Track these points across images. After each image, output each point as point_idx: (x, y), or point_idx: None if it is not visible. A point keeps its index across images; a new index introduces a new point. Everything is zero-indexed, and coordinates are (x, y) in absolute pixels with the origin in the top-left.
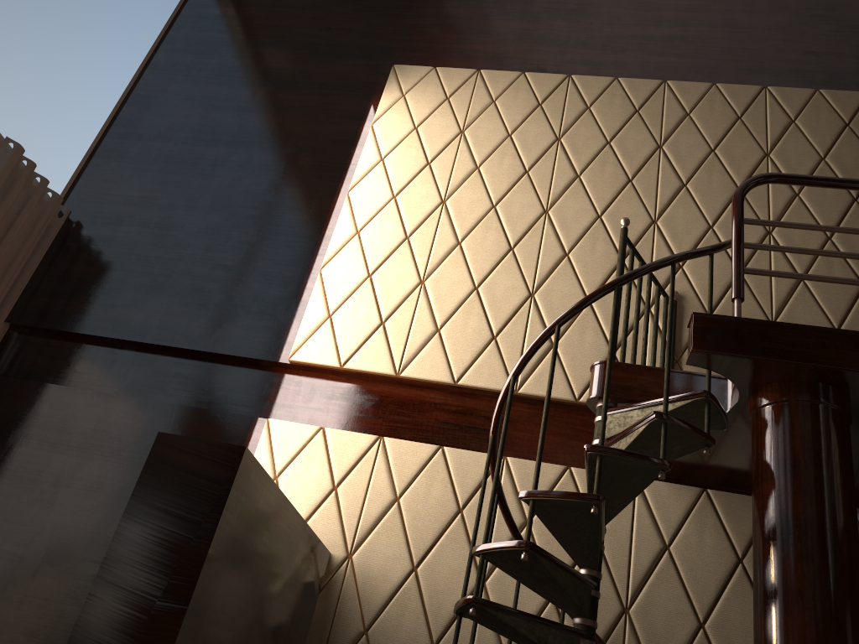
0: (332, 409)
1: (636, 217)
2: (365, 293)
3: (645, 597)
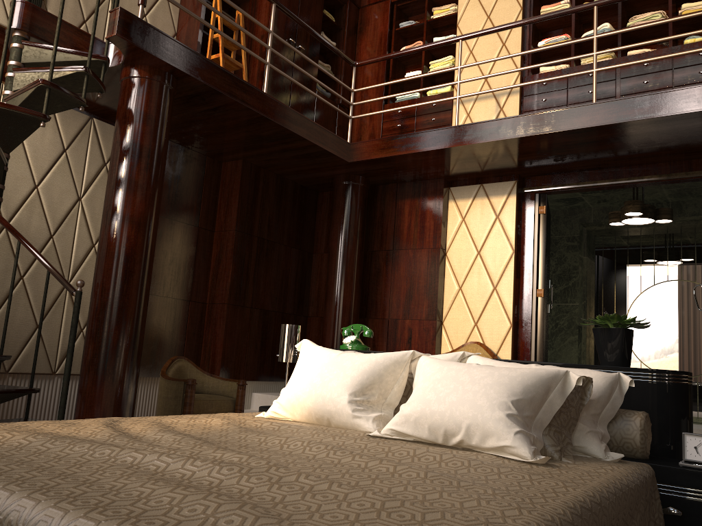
0: None
1: None
2: None
3: None
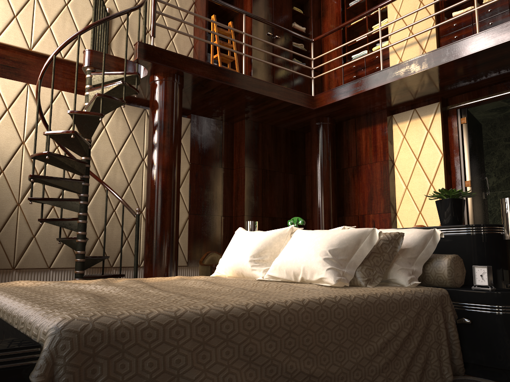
0: None
1: None
2: None
3: (96, 146)
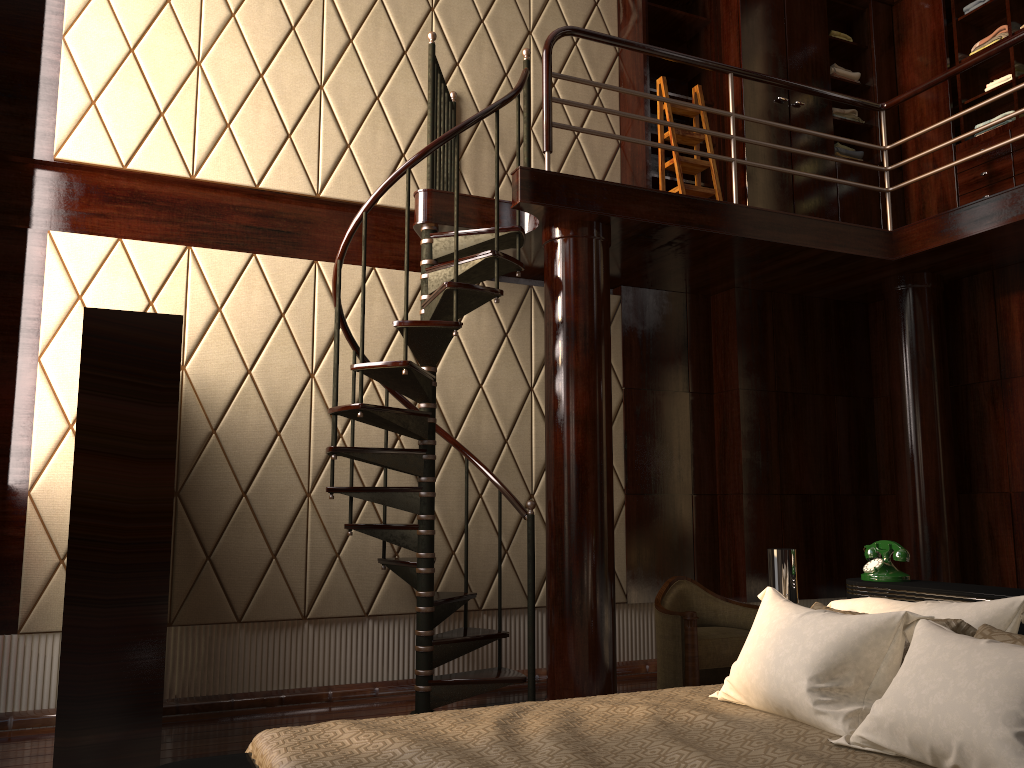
0: (119, 215)
1: (415, 2)
2: (131, 74)
3: (441, 371)
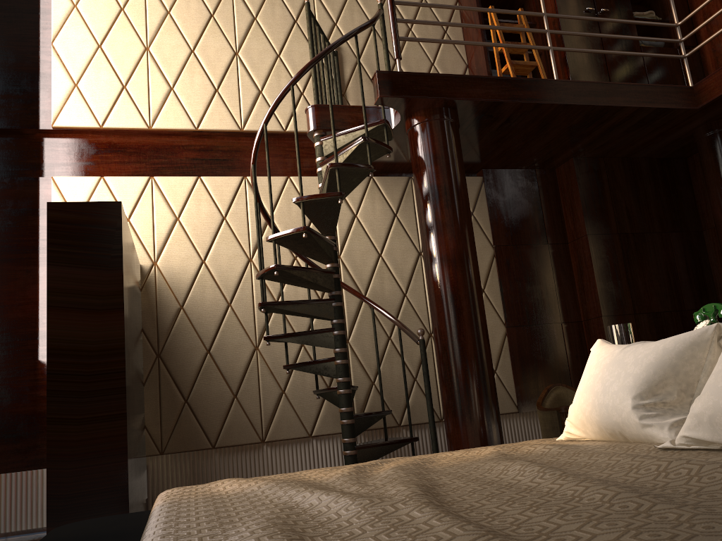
0: (102, 162)
1: None
2: (101, 62)
3: (348, 247)
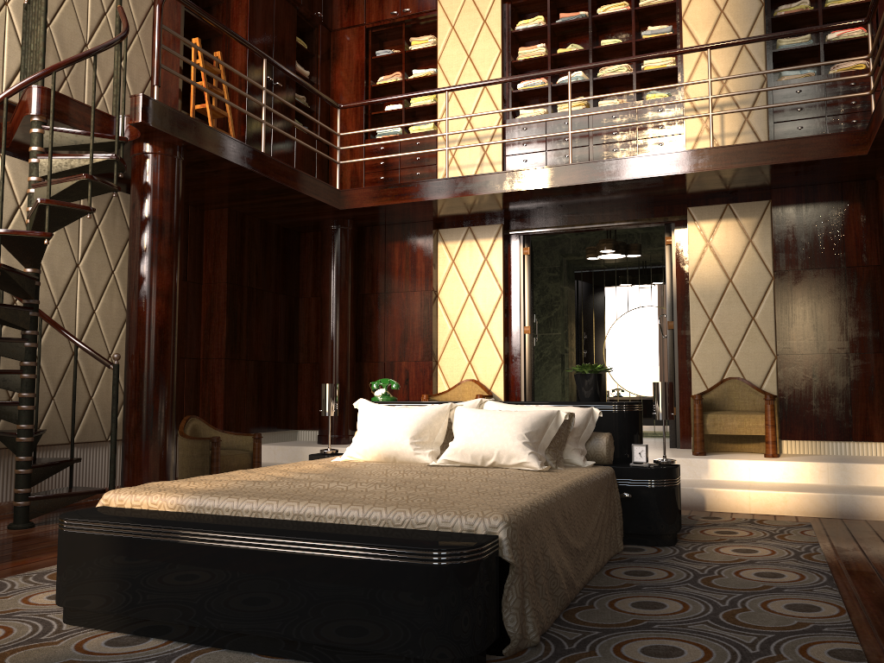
0: None
1: None
2: None
3: None
